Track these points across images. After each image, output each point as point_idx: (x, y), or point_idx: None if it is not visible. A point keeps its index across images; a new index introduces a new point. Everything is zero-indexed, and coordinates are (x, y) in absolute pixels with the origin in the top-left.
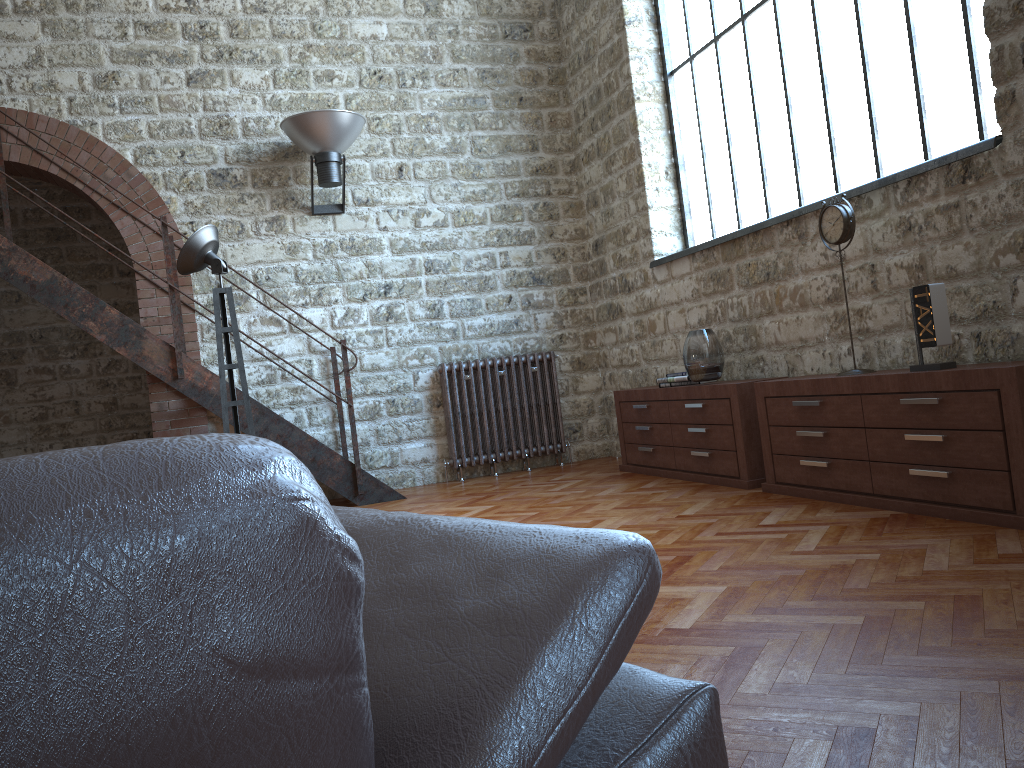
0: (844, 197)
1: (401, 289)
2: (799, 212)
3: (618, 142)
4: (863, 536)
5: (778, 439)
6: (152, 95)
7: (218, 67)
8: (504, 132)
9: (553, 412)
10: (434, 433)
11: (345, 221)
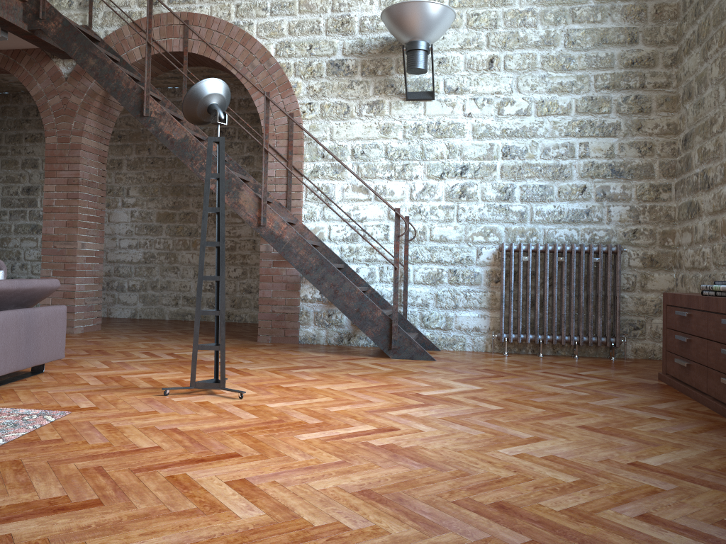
0: None
1: (476, 171)
2: None
3: (717, 23)
4: None
5: None
6: (294, 0)
7: None
8: (602, 25)
9: (613, 305)
10: (489, 306)
11: (434, 107)
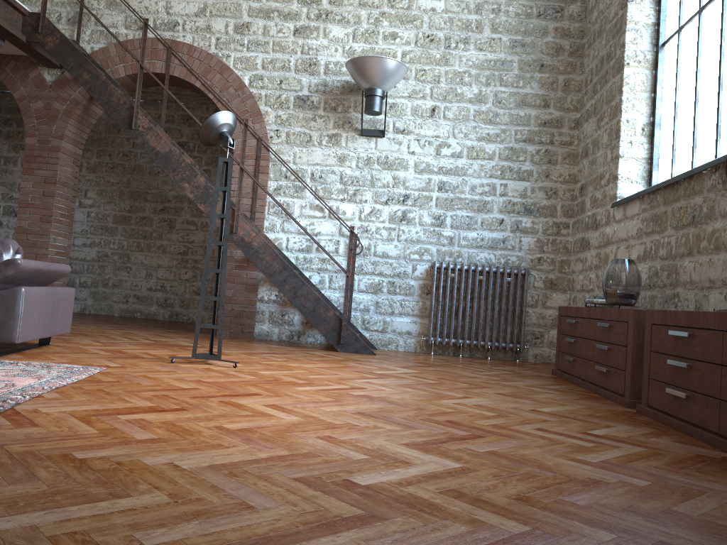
0: None
1: (416, 200)
2: (725, 158)
3: (608, 101)
4: (663, 465)
5: (655, 365)
6: (269, 40)
7: (316, 24)
8: (523, 90)
9: (520, 318)
10: (420, 314)
11: (384, 143)
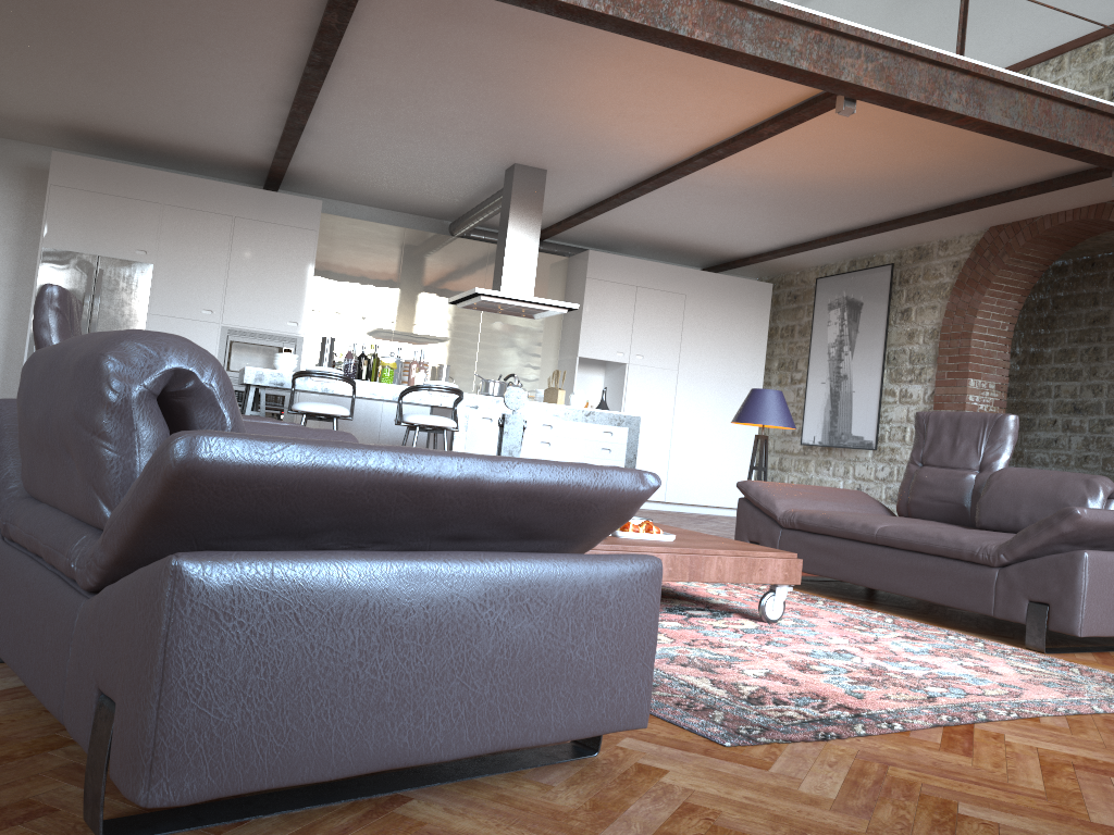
0: None
1: None
2: None
3: None
4: None
5: None
6: None
7: None
8: None
9: None
10: None
11: None
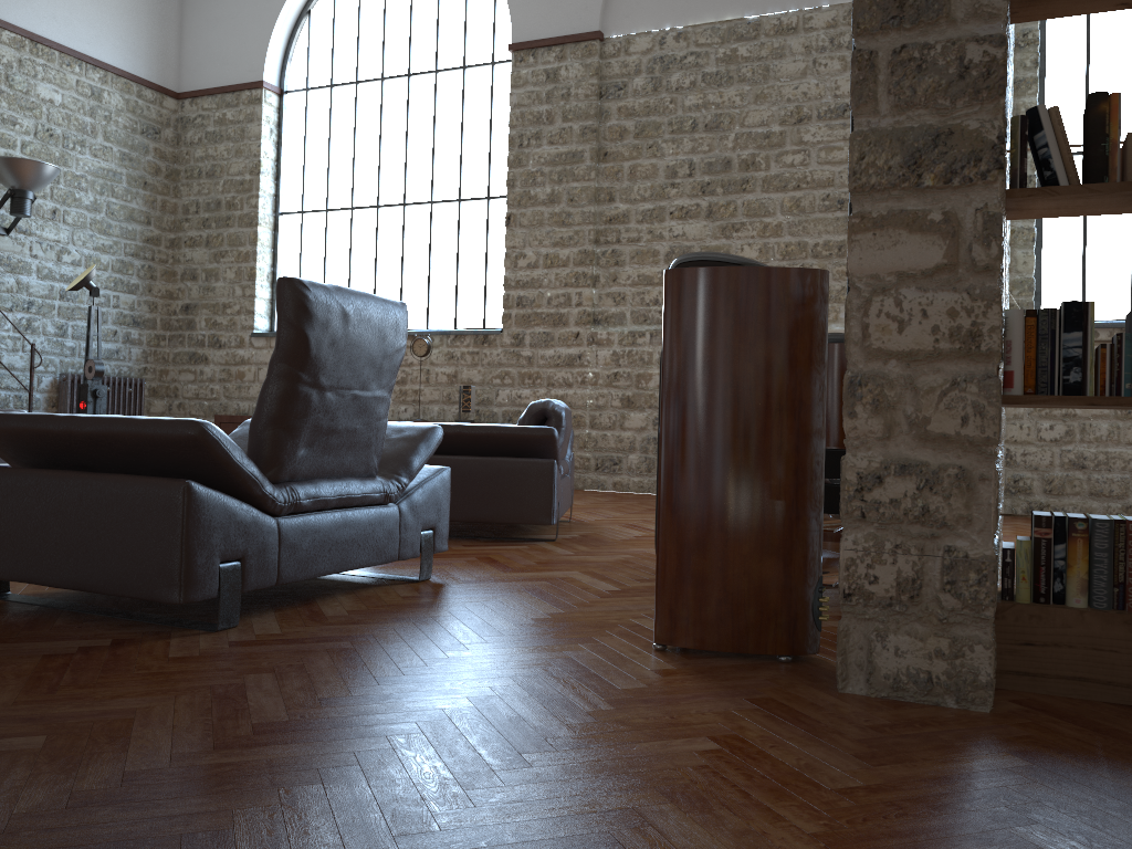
0: (419, 333)
1: (40, 308)
2: None
3: (233, 245)
4: None
5: None
6: None
7: None
8: (130, 204)
9: None
10: None
11: (7, 242)
